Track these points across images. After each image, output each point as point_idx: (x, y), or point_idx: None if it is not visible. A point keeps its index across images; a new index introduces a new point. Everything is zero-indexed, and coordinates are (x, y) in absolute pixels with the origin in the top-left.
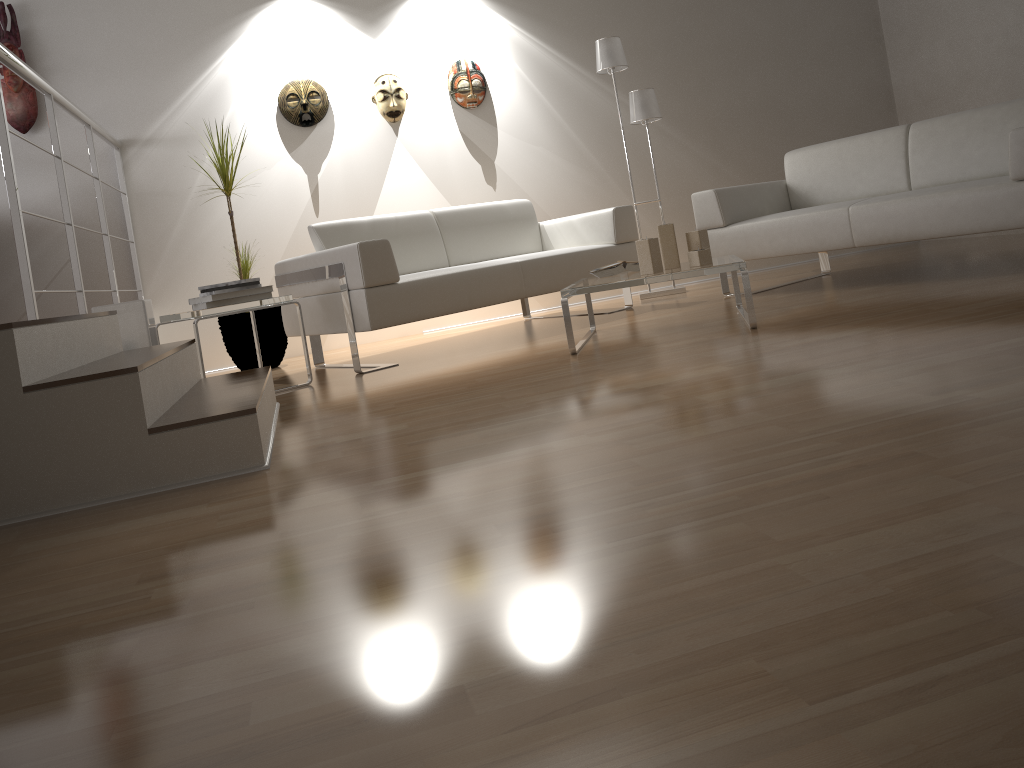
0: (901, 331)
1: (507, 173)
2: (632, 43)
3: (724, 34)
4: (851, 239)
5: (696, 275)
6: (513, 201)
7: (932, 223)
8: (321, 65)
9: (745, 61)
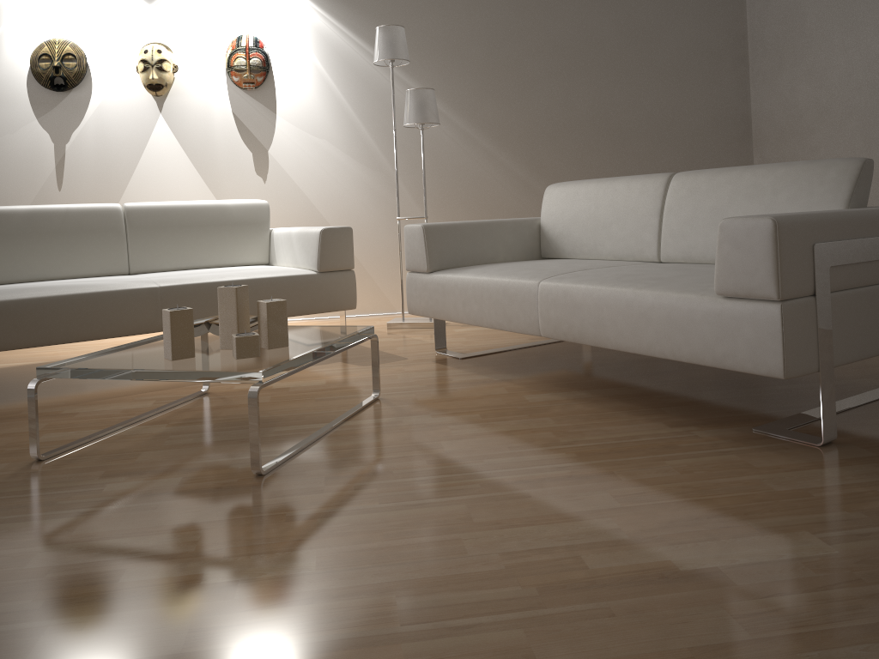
0: (295, 609)
1: (281, 165)
2: (446, 35)
3: (556, 35)
4: (537, 325)
5: (199, 380)
6: (244, 201)
7: (620, 330)
8: (85, 26)
9: (577, 67)
